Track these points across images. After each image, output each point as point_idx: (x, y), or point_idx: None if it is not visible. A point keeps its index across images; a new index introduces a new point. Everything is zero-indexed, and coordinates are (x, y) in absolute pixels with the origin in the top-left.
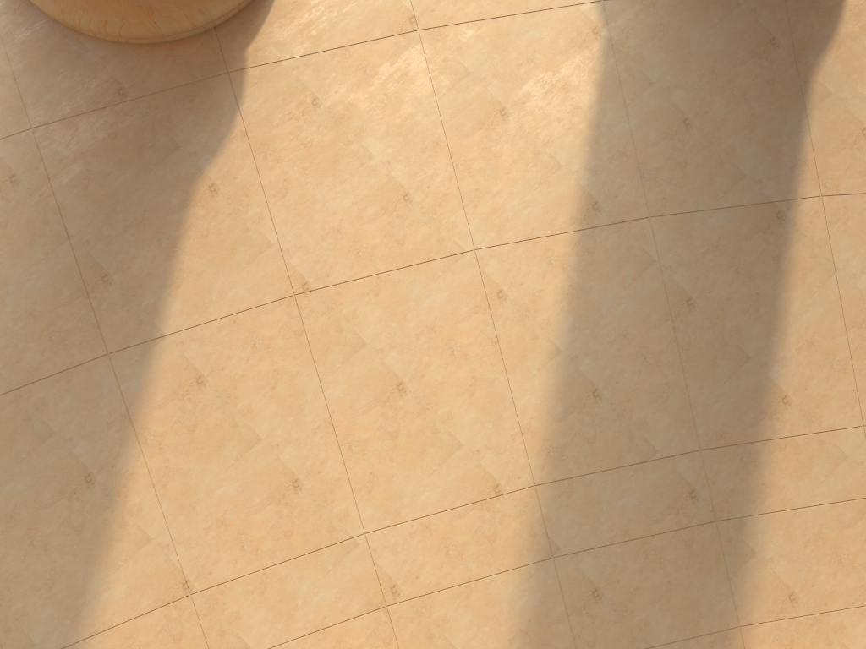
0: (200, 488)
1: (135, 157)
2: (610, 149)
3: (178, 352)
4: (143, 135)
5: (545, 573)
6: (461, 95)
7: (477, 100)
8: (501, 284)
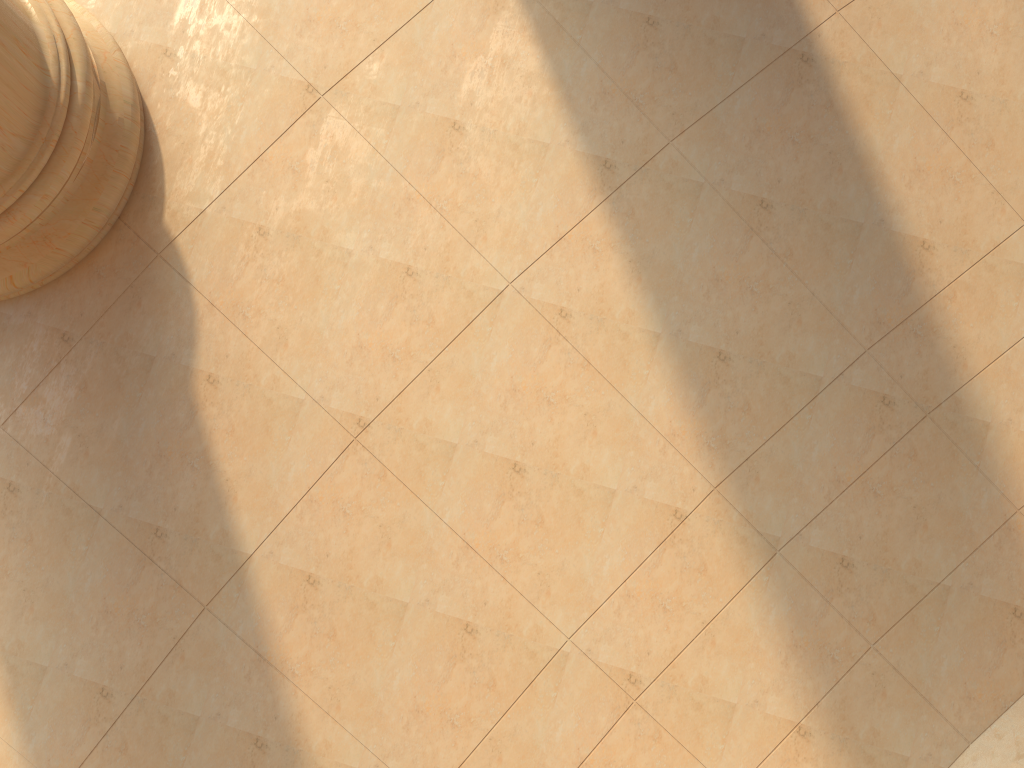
0: (376, 689)
1: (117, 394)
2: (588, 98)
3: (274, 564)
4: (112, 368)
5: (779, 572)
6: (404, 135)
7: (423, 130)
8: (557, 302)
